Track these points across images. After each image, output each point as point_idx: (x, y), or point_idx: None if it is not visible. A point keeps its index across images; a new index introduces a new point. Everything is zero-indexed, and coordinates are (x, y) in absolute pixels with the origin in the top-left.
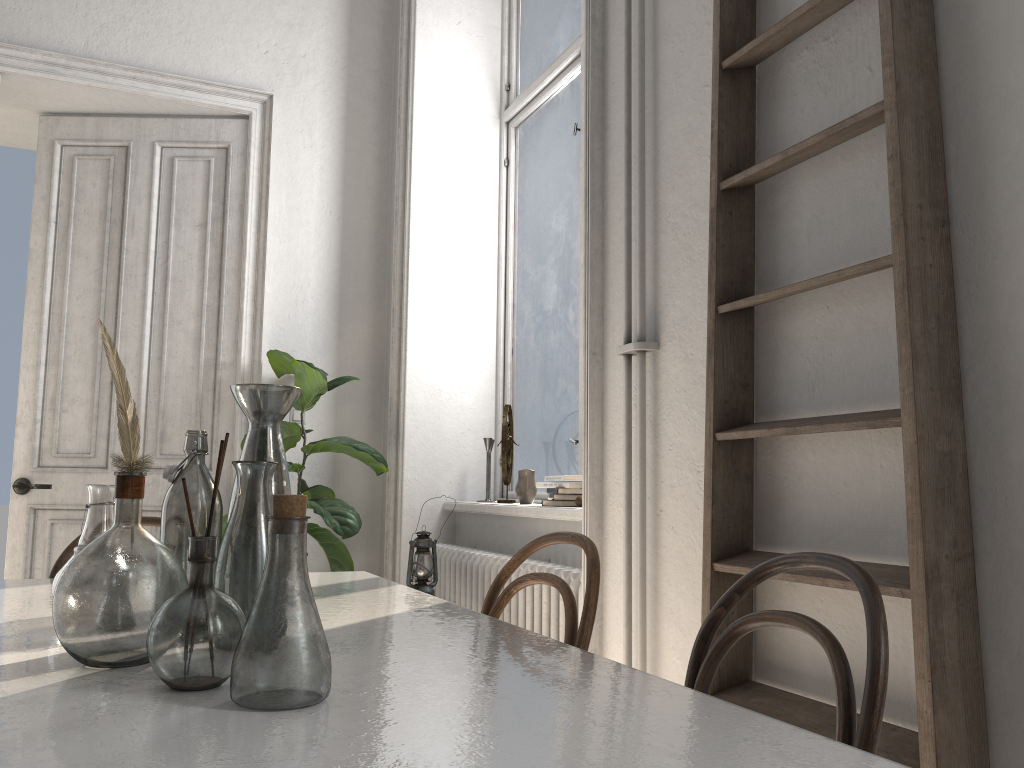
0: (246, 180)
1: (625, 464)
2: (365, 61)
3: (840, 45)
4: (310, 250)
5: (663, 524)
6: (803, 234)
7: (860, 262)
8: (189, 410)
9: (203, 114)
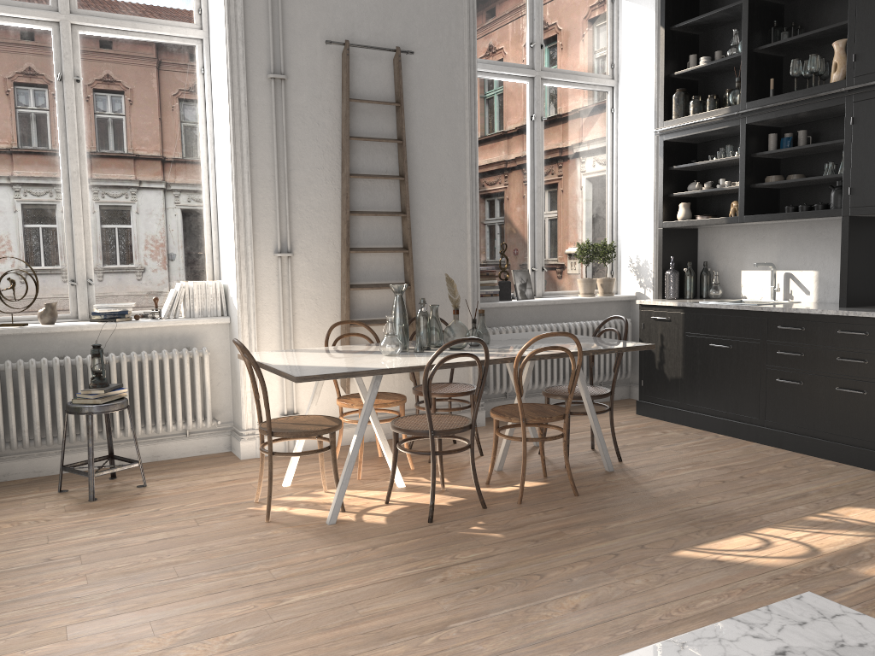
0: None
1: (282, 298)
2: None
3: (375, 185)
4: None
5: (297, 318)
6: (361, 233)
7: (380, 245)
8: None
9: None
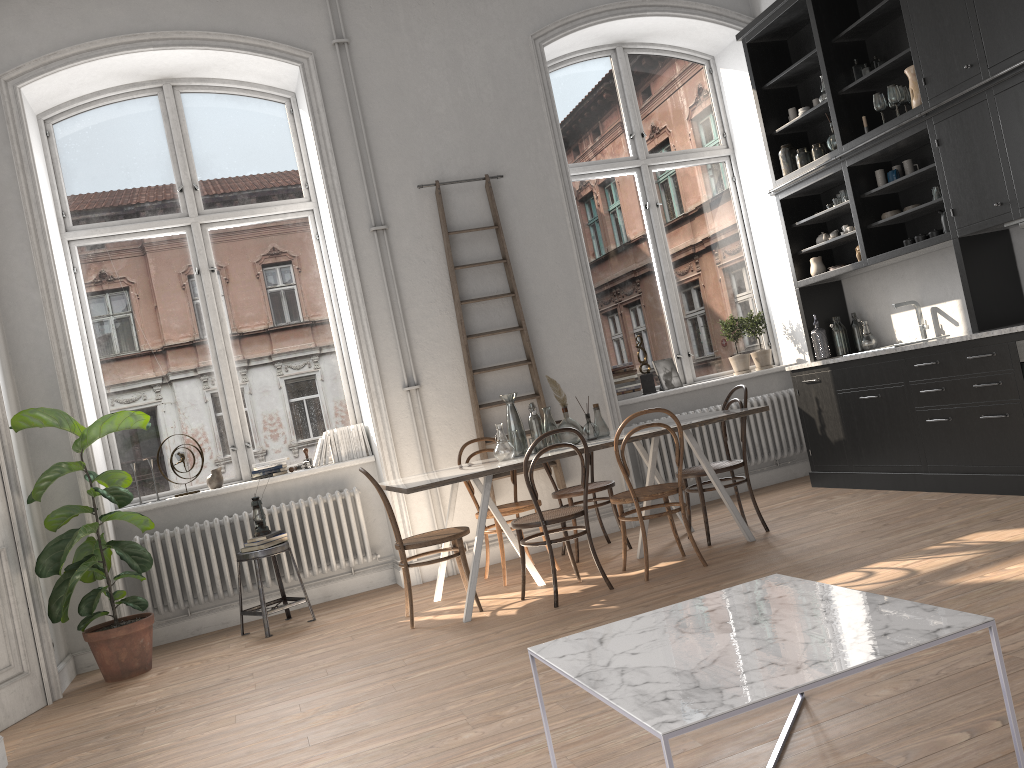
0: None
1: (416, 428)
2: None
3: (488, 306)
4: None
5: (434, 445)
6: (483, 353)
7: (504, 362)
8: None
9: None
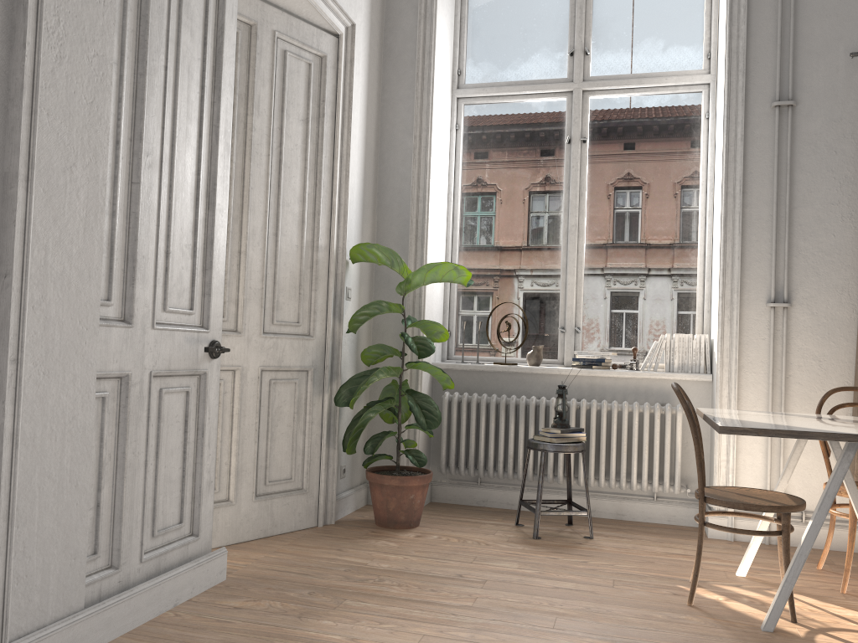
0: (337, 92)
1: (772, 355)
2: (376, 11)
3: None
4: (356, 160)
5: (791, 381)
6: None
7: None
8: (295, 283)
9: (306, 19)
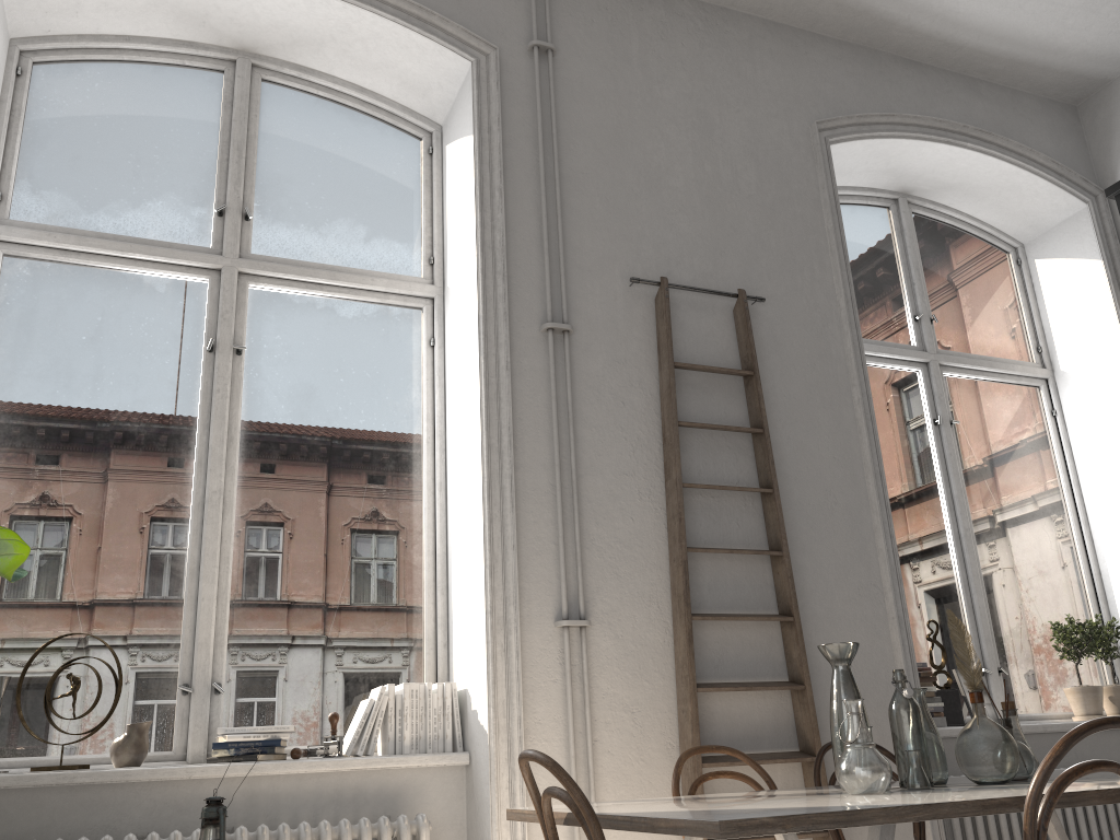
0: None
1: (572, 707)
2: None
3: (721, 504)
4: None
5: (598, 750)
6: (705, 587)
7: (739, 610)
8: None
9: None
